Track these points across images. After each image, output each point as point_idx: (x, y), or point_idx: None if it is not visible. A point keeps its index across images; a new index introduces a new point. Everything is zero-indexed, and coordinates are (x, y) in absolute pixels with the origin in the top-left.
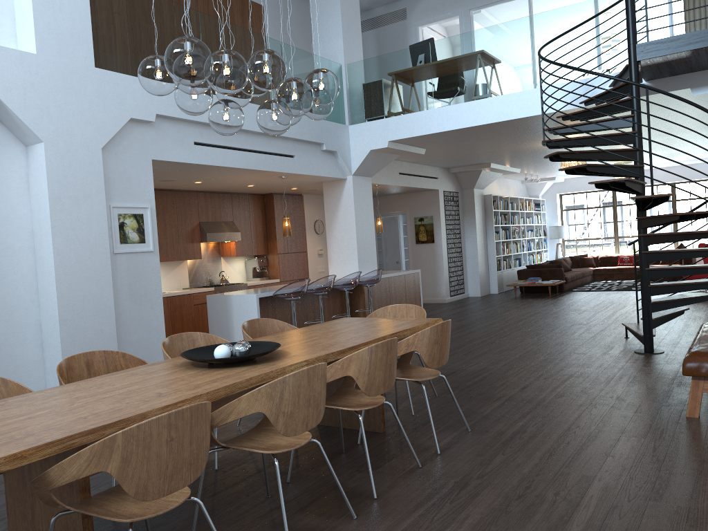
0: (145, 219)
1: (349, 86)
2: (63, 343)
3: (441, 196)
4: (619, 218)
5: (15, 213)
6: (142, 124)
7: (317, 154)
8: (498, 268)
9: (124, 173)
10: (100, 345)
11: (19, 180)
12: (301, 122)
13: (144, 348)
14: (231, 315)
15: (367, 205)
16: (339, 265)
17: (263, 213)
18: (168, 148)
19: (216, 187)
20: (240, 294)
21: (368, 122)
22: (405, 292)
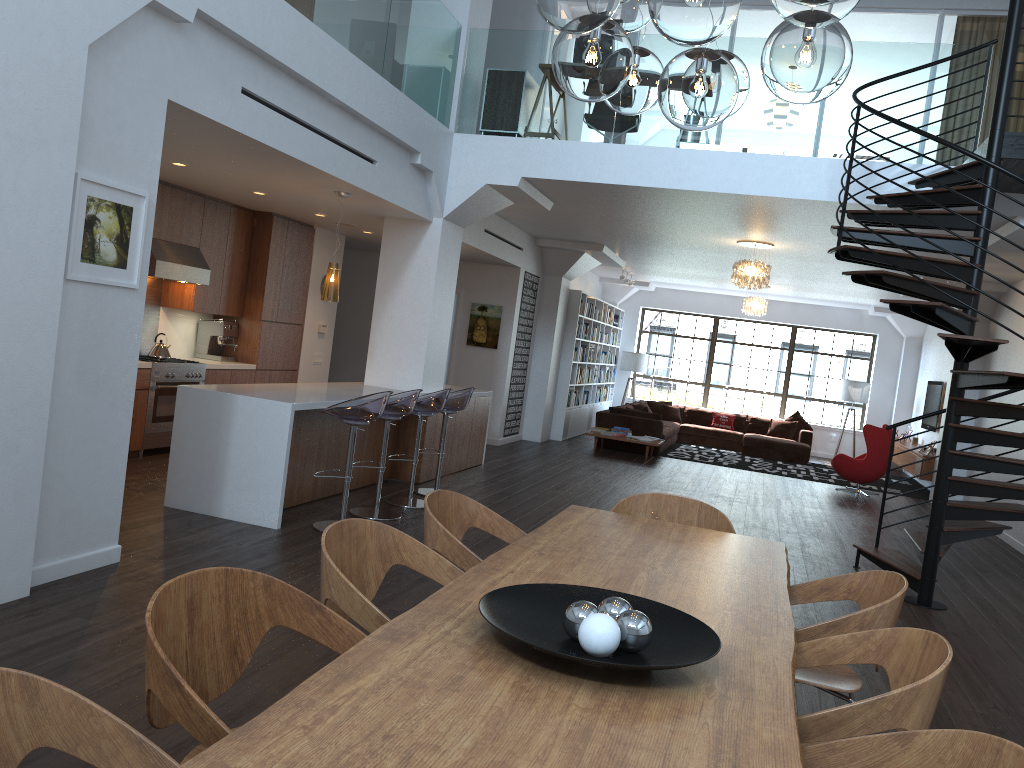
0: (135, 220)
1: (467, 67)
2: None
3: (521, 279)
4: (716, 359)
5: None
6: (164, 21)
7: (404, 168)
8: (568, 403)
9: (114, 112)
10: (8, 478)
11: None
12: (399, 105)
13: (84, 488)
14: (227, 433)
15: (451, 274)
16: (388, 364)
17: (248, 244)
18: (199, 85)
19: (195, 179)
20: (257, 398)
21: (492, 136)
22: (471, 426)
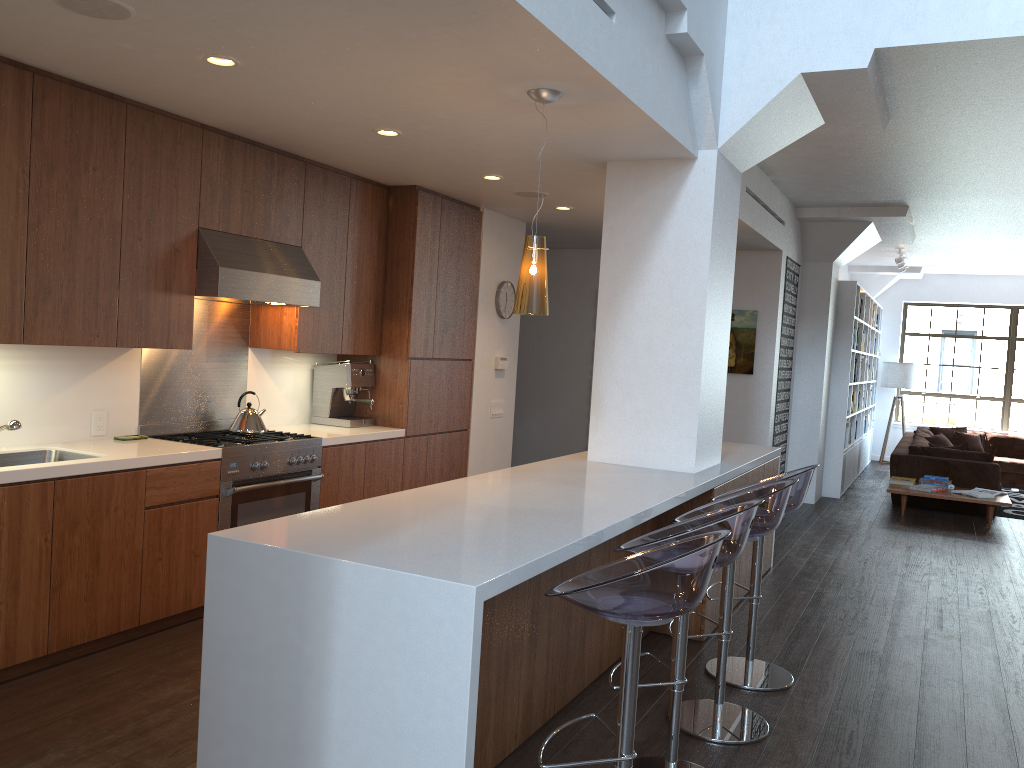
0: None
1: None
2: None
3: (783, 268)
4: (1017, 364)
5: None
6: None
7: (657, 43)
8: (844, 443)
9: None
10: None
11: None
12: None
13: None
14: (321, 656)
15: (728, 253)
16: (630, 423)
17: (382, 239)
18: None
19: (273, 114)
20: (388, 570)
21: None
22: None
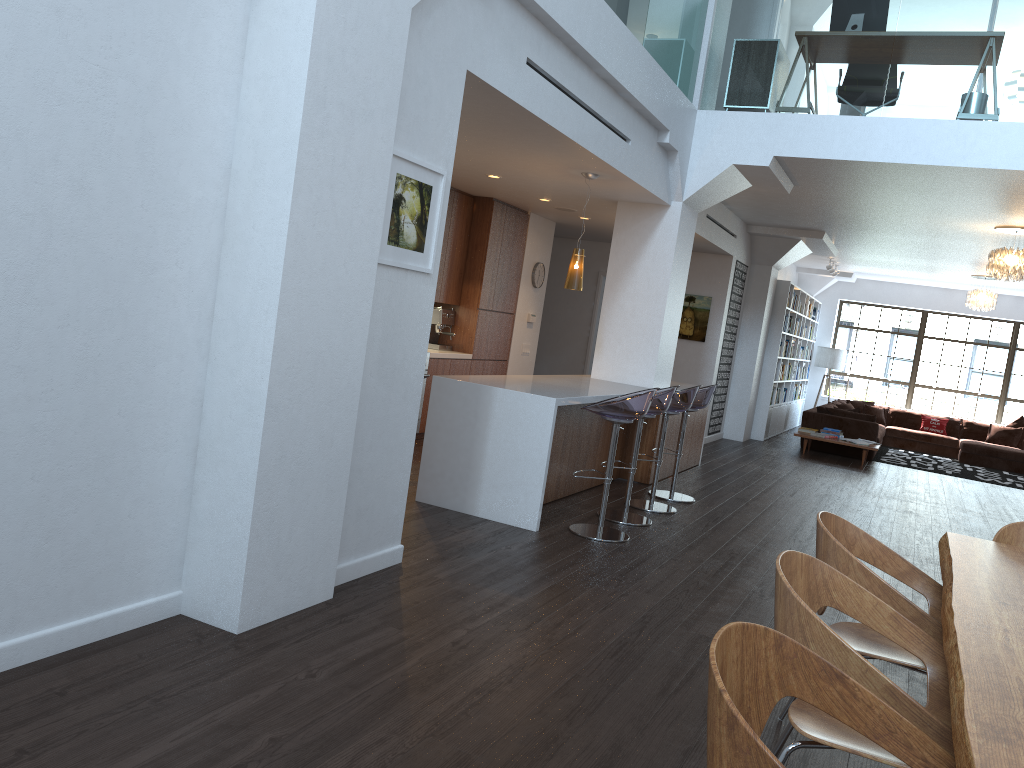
0: (433, 200)
1: (714, 38)
2: (263, 464)
3: (733, 268)
4: (922, 357)
5: (206, 110)
6: None
7: (652, 148)
8: (770, 401)
9: (422, 83)
10: (322, 474)
11: (228, 29)
12: (656, 78)
13: (376, 484)
14: (484, 427)
15: (684, 261)
16: (617, 357)
17: (468, 230)
18: (492, 55)
19: None
20: (518, 392)
21: (741, 112)
22: (693, 424)
